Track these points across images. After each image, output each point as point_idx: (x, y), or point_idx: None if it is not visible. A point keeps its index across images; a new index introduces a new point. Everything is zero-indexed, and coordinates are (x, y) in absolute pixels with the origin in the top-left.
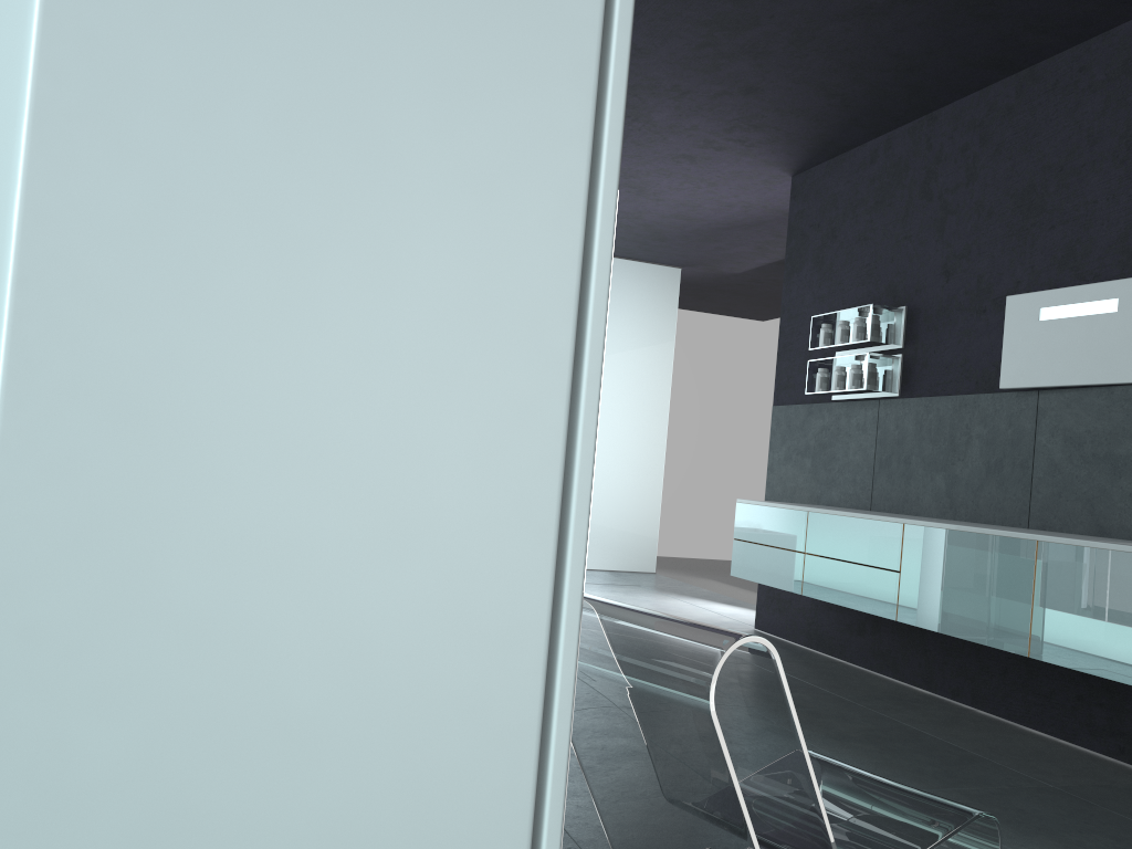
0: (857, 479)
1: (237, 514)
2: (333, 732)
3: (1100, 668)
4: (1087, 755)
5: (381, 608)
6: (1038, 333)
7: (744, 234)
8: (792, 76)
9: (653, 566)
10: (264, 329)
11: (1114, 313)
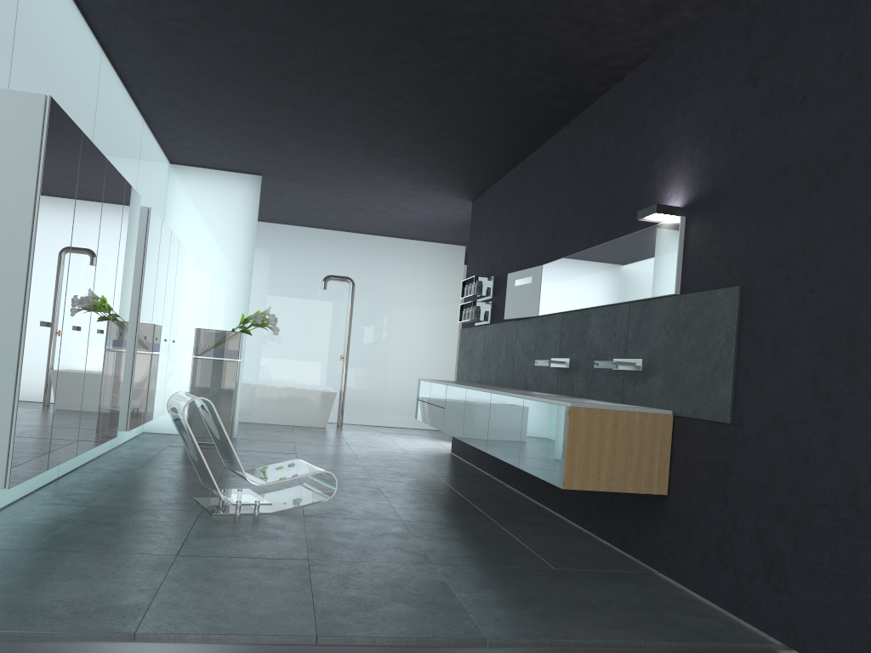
0: (478, 367)
1: None
2: None
3: (471, 441)
4: (513, 492)
5: None
6: (514, 292)
7: None
8: (422, 163)
9: None
10: None
11: (531, 283)
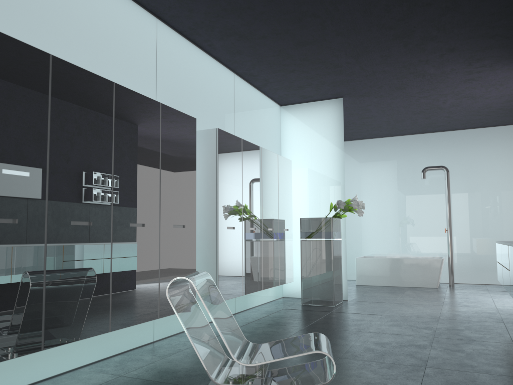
0: None
1: None
2: None
3: None
4: None
5: None
6: None
7: None
8: (460, 39)
9: None
10: None
11: None
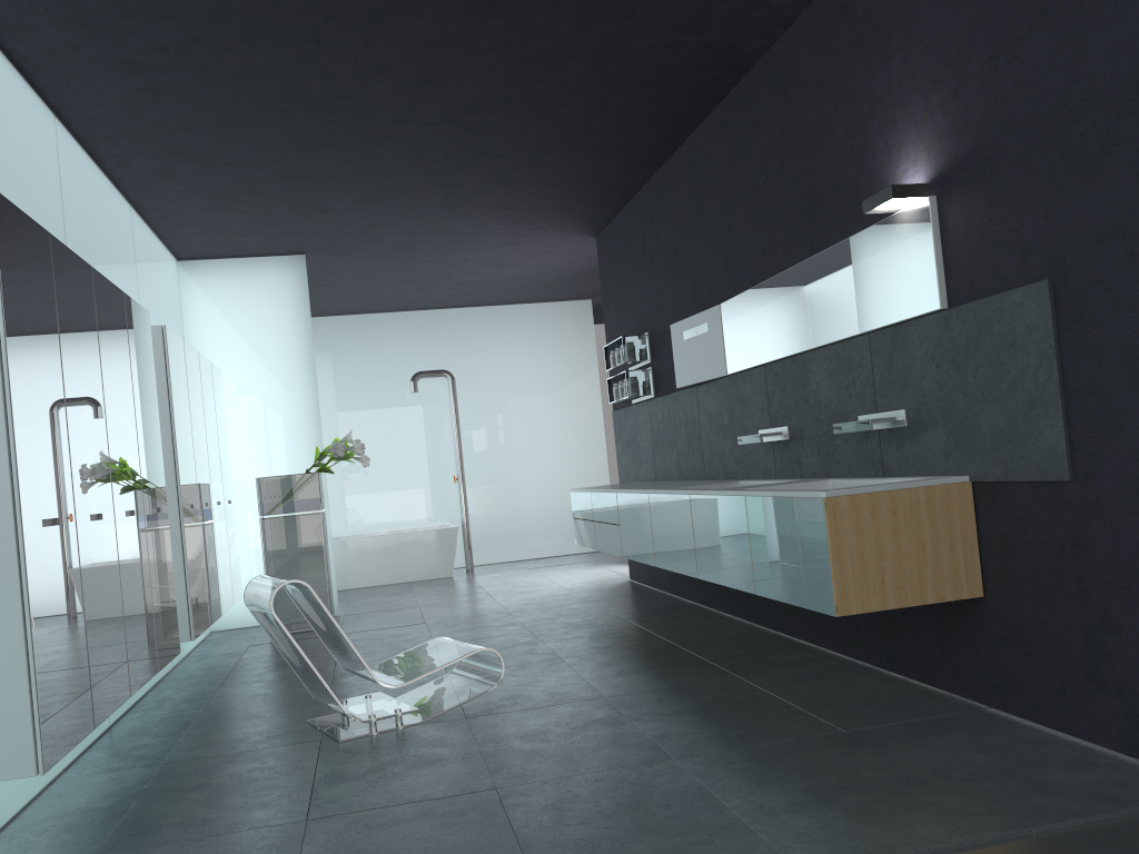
0: (648, 459)
1: None
2: None
3: (671, 566)
4: (737, 623)
5: None
6: (684, 348)
7: None
8: (522, 196)
9: None
10: None
11: (707, 332)
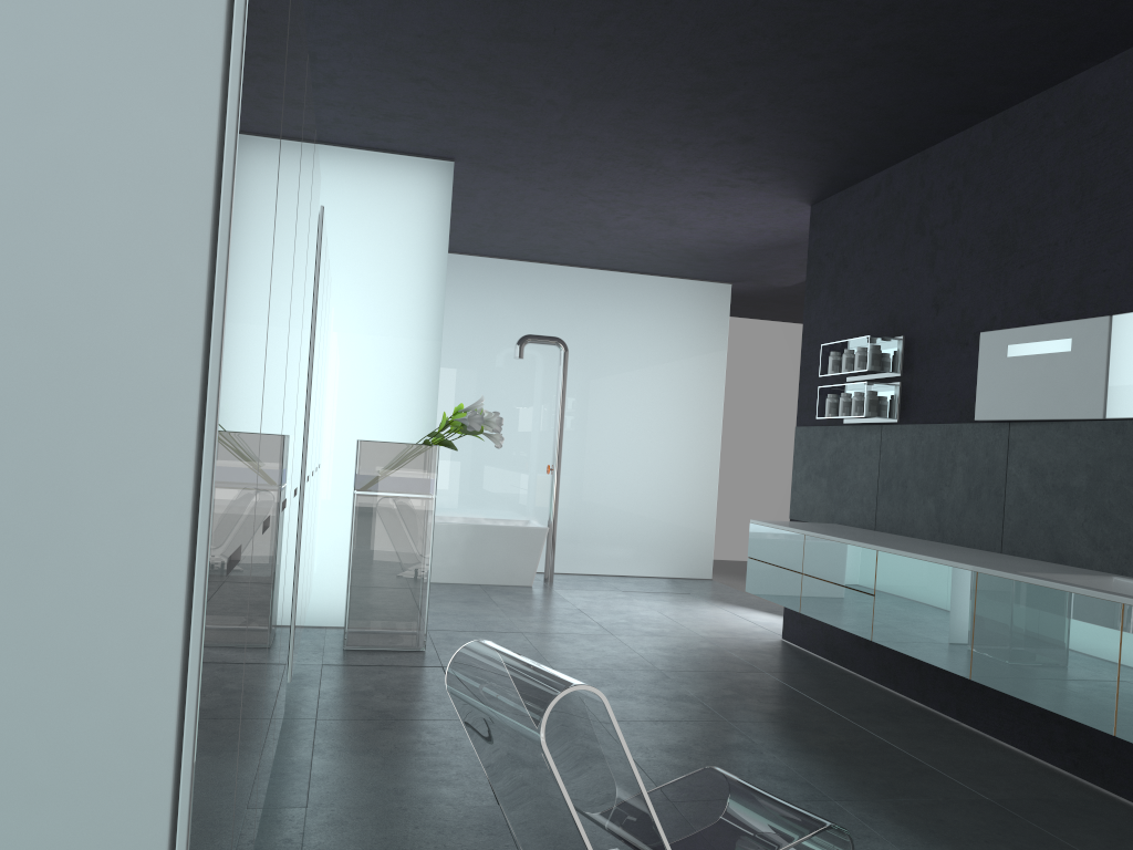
0: (864, 500)
1: (0, 686)
2: (54, 794)
3: (1023, 692)
4: (1045, 769)
5: (79, 730)
6: (1006, 368)
7: (782, 254)
8: (781, 127)
9: (710, 573)
10: (12, 593)
11: (1068, 352)
